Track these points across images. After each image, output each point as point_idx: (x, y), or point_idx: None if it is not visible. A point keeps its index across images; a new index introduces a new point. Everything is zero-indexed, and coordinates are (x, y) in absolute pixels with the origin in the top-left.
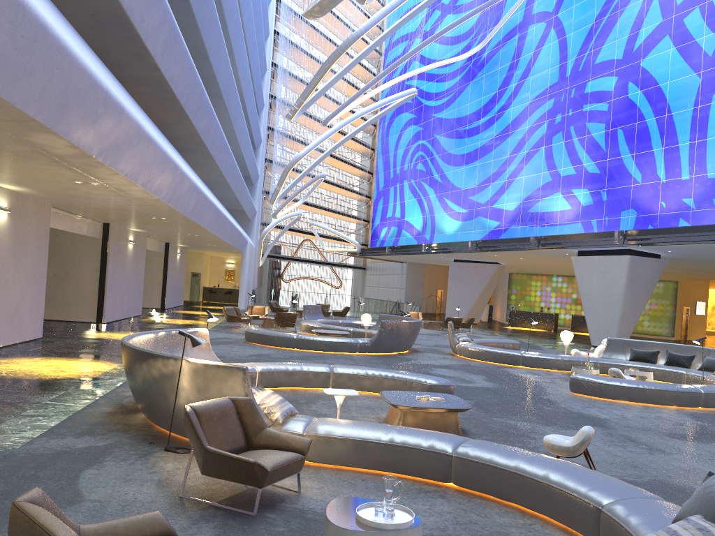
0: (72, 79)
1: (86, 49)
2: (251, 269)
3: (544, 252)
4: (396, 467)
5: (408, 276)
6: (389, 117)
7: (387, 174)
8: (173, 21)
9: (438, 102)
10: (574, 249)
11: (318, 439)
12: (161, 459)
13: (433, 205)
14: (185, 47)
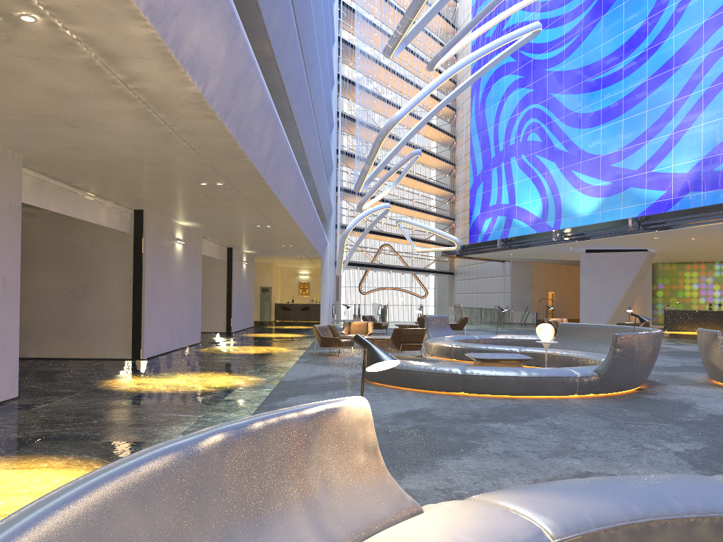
0: None
1: None
2: (331, 279)
3: None
4: None
5: (513, 277)
6: (485, 85)
7: (486, 154)
8: None
9: (553, 52)
10: None
11: None
12: None
13: (557, 182)
14: None
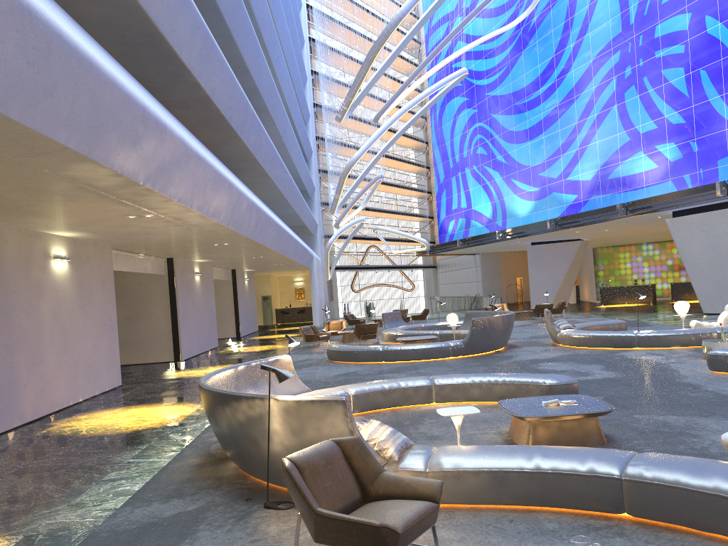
0: (102, 96)
1: (114, 64)
2: (321, 284)
3: (633, 220)
4: (549, 499)
5: (483, 267)
6: (440, 105)
7: (446, 165)
8: (205, 28)
9: (490, 79)
10: (668, 211)
11: (445, 475)
12: (262, 520)
13: (501, 189)
14: (222, 56)
